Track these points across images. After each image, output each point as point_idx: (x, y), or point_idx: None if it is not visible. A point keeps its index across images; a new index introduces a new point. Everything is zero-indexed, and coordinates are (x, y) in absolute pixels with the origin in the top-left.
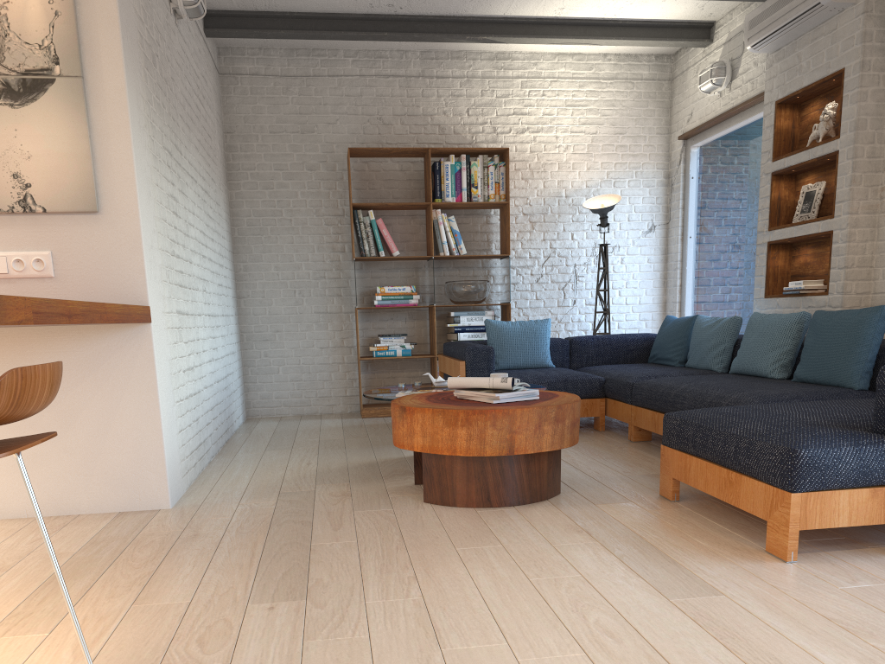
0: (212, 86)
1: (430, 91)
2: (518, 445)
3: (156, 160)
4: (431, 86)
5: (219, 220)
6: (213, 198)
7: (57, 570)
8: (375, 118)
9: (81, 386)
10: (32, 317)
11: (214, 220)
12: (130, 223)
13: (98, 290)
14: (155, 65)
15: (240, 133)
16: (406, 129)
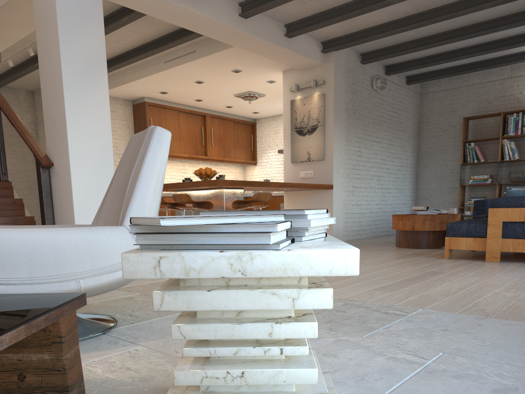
0: (409, 102)
1: (514, 83)
2: (415, 227)
3: (348, 142)
4: (514, 81)
5: (403, 153)
6: (397, 145)
7: None
8: (484, 101)
9: (316, 206)
10: (279, 186)
11: (397, 154)
12: (331, 162)
13: (322, 180)
14: (355, 113)
15: (425, 116)
16: (499, 103)
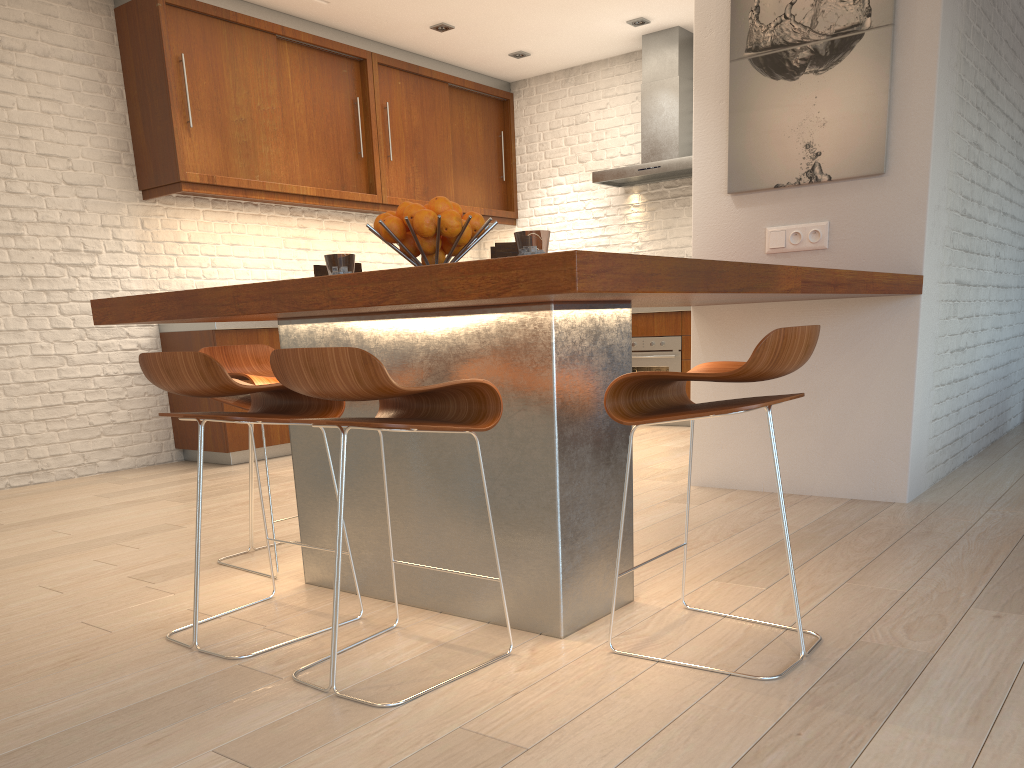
0: None
1: None
2: None
3: (962, 103)
4: None
5: None
6: None
7: (783, 519)
8: None
9: (834, 363)
10: (800, 286)
11: None
12: (917, 182)
13: (869, 260)
14: None
15: None
16: None
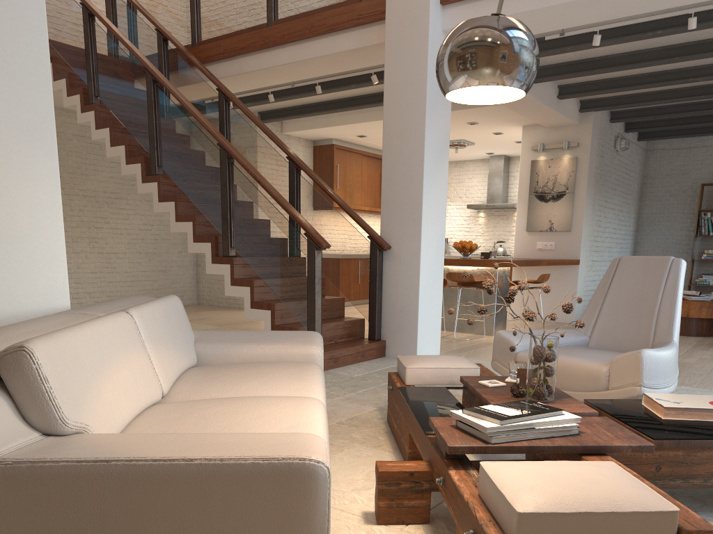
0: (637, 161)
1: None
2: (690, 314)
3: (593, 211)
4: None
5: (628, 219)
6: (625, 211)
7: (541, 310)
8: None
9: (555, 282)
10: (546, 264)
11: (624, 221)
12: (579, 234)
13: (565, 254)
14: (601, 178)
15: (650, 176)
16: None
